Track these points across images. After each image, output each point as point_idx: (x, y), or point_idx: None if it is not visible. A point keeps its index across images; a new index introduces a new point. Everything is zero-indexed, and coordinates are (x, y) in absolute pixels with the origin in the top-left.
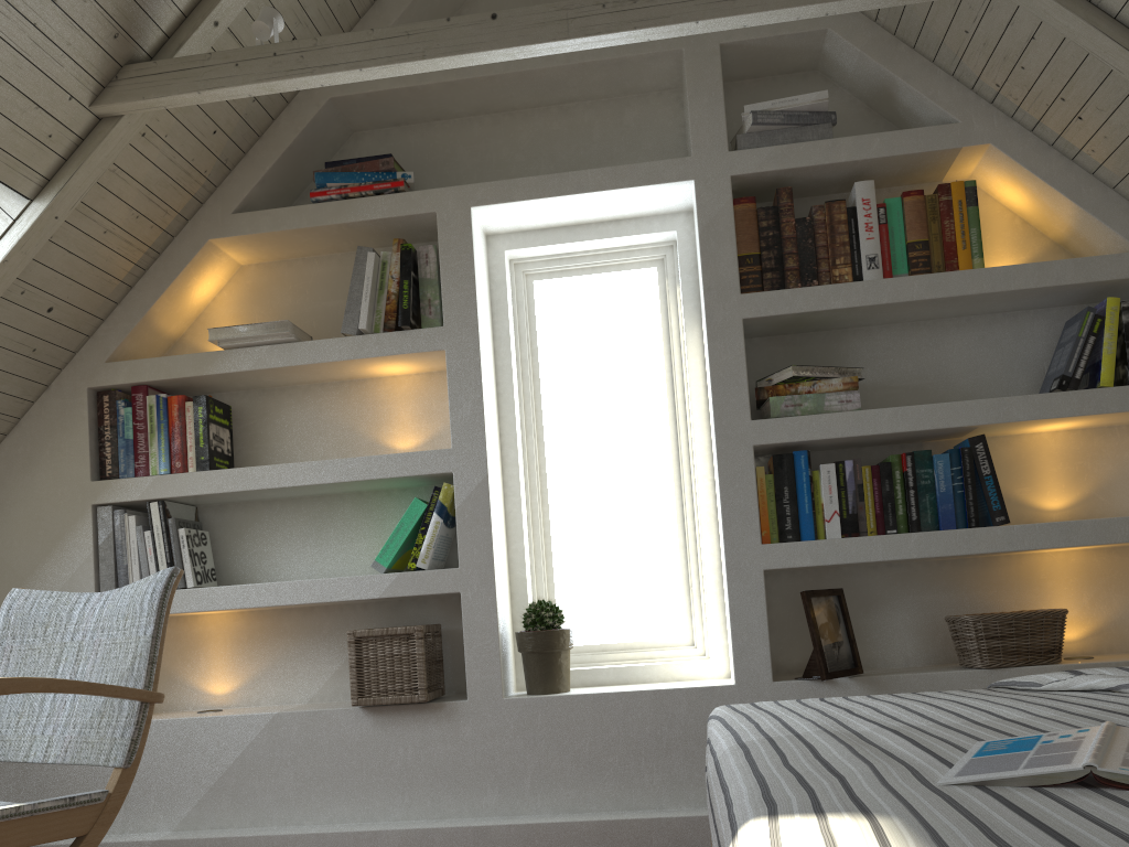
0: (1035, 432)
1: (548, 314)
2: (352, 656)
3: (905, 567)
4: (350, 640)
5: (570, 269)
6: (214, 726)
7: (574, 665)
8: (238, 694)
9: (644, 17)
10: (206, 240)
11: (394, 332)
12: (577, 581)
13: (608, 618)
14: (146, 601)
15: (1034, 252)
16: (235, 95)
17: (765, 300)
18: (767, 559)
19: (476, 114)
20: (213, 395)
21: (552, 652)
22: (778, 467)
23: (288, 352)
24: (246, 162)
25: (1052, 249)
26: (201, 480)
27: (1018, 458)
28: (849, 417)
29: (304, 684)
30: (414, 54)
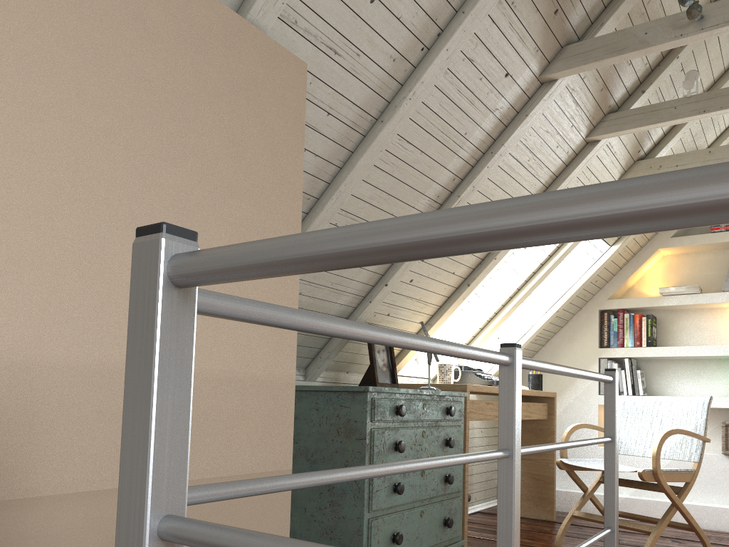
0: None
1: None
2: (723, 432)
3: None
4: (722, 425)
5: None
6: None
7: None
8: None
9: None
10: (657, 249)
11: None
12: None
13: None
14: (699, 406)
15: None
16: None
17: None
18: None
19: None
20: (646, 312)
21: None
22: None
23: (695, 298)
24: None
25: None
26: (649, 350)
27: None
28: None
29: None
30: None
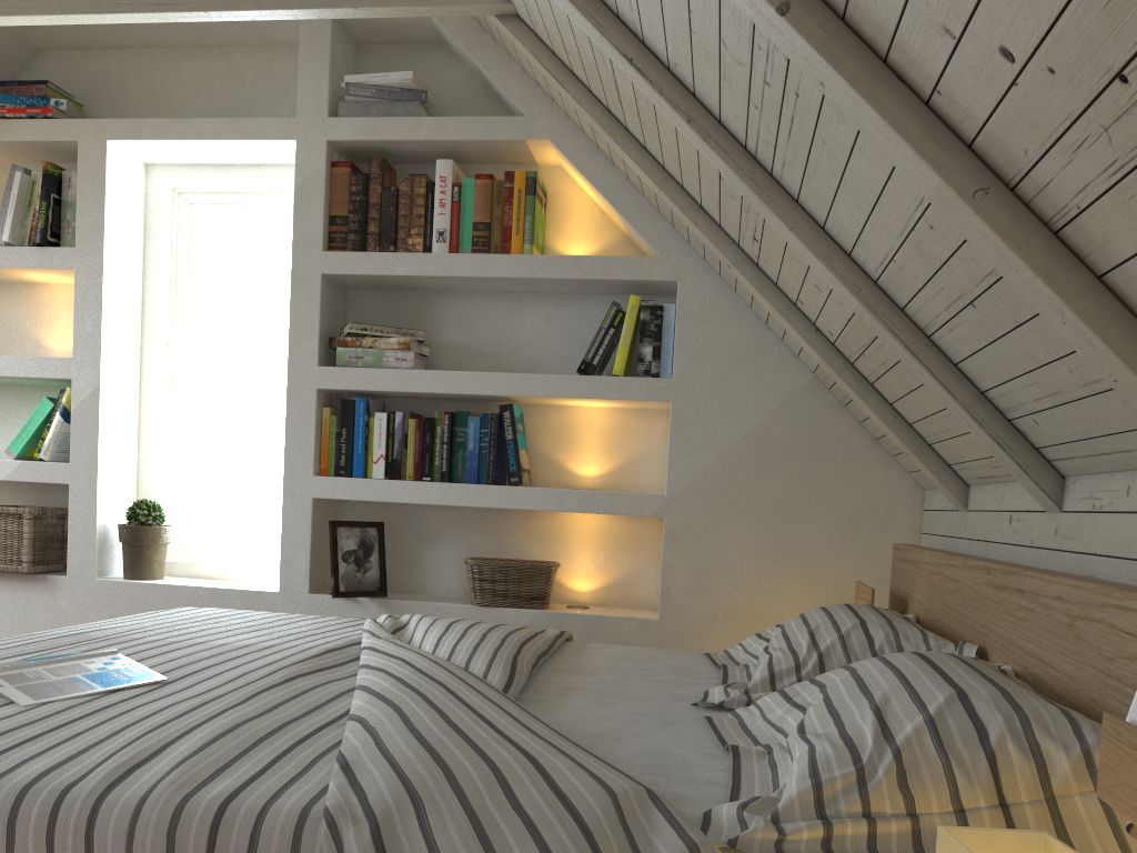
0: (583, 406)
1: (212, 242)
2: None
3: (459, 510)
4: None
5: (228, 203)
6: None
7: (192, 558)
8: None
9: (162, 1)
10: None
11: (34, 247)
12: (212, 486)
13: (234, 521)
14: None
15: (607, 241)
16: None
17: (342, 259)
18: (317, 489)
19: (147, 47)
20: None
21: (142, 545)
22: (341, 410)
23: None
24: None
25: (622, 241)
26: None
27: (565, 427)
28: (398, 374)
29: None
30: None
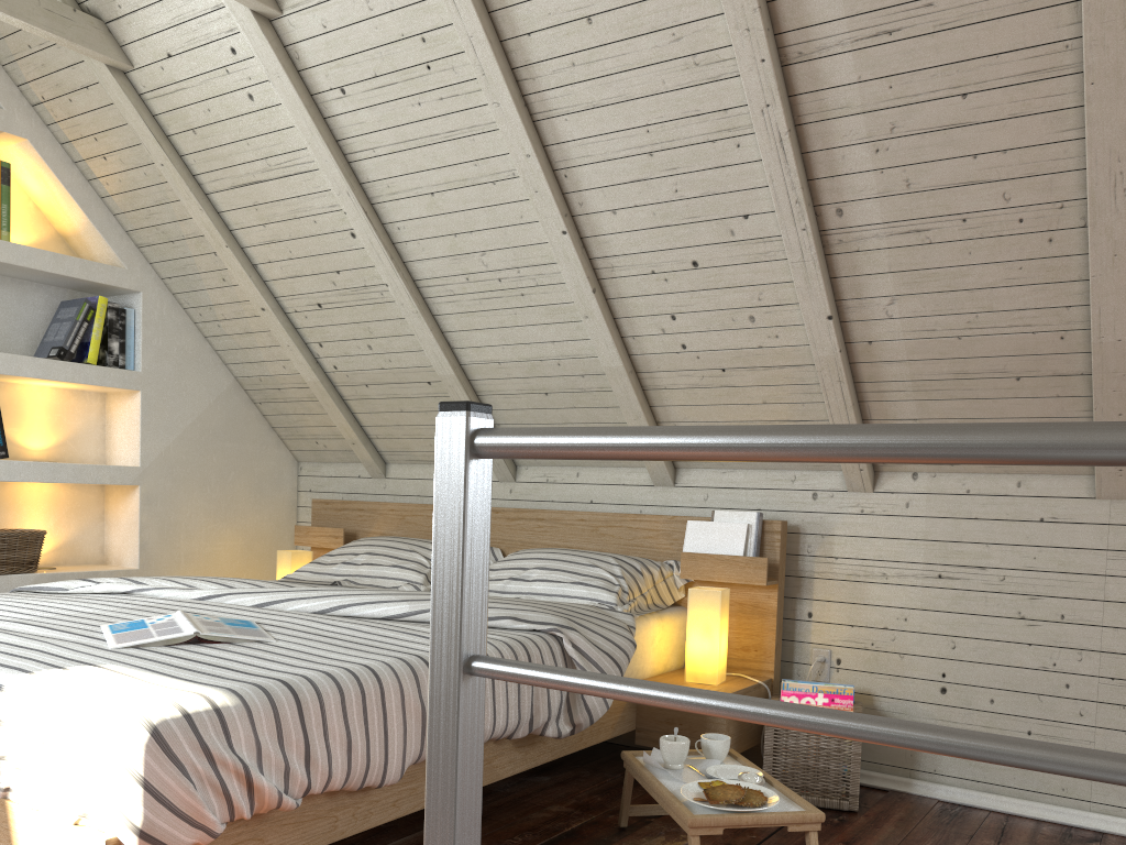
0: (28, 384)
1: None
2: None
3: None
4: None
5: None
6: None
7: None
8: None
9: None
10: None
11: None
12: None
13: None
14: None
15: (42, 235)
16: None
17: None
18: None
19: None
20: None
21: None
22: None
23: None
24: None
25: (56, 238)
26: None
27: (12, 402)
28: None
29: None
30: None
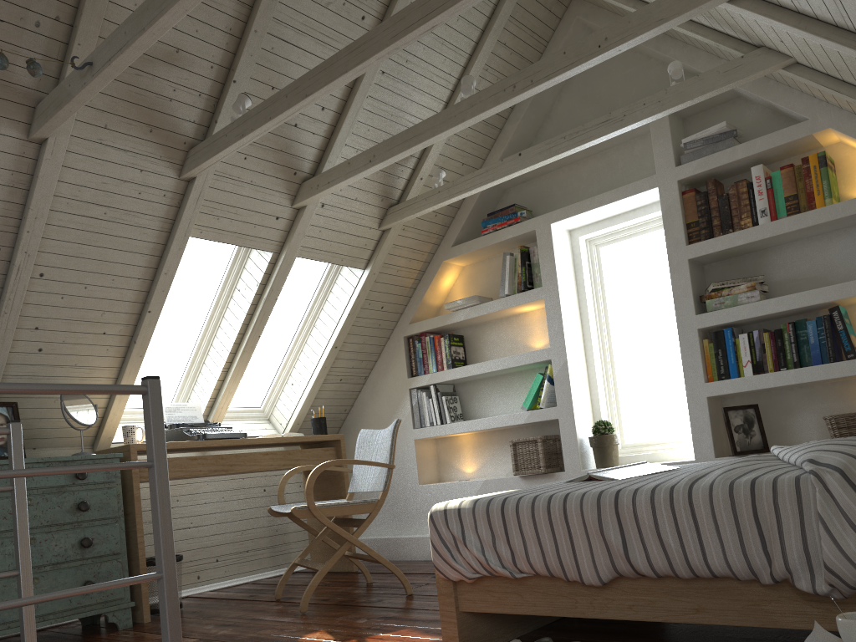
0: None
1: (611, 263)
2: (511, 452)
3: (810, 388)
4: (510, 444)
5: (618, 238)
6: (461, 486)
7: (631, 453)
8: (477, 472)
9: (582, 139)
10: (442, 262)
11: (520, 293)
12: (635, 408)
13: (652, 427)
14: (389, 432)
15: None
16: (428, 211)
17: (699, 247)
18: (708, 391)
19: (560, 167)
20: (456, 331)
21: (604, 446)
22: (715, 338)
23: (477, 309)
24: (454, 221)
25: None
26: (448, 373)
27: None
28: (750, 306)
29: (503, 466)
30: (489, 179)
